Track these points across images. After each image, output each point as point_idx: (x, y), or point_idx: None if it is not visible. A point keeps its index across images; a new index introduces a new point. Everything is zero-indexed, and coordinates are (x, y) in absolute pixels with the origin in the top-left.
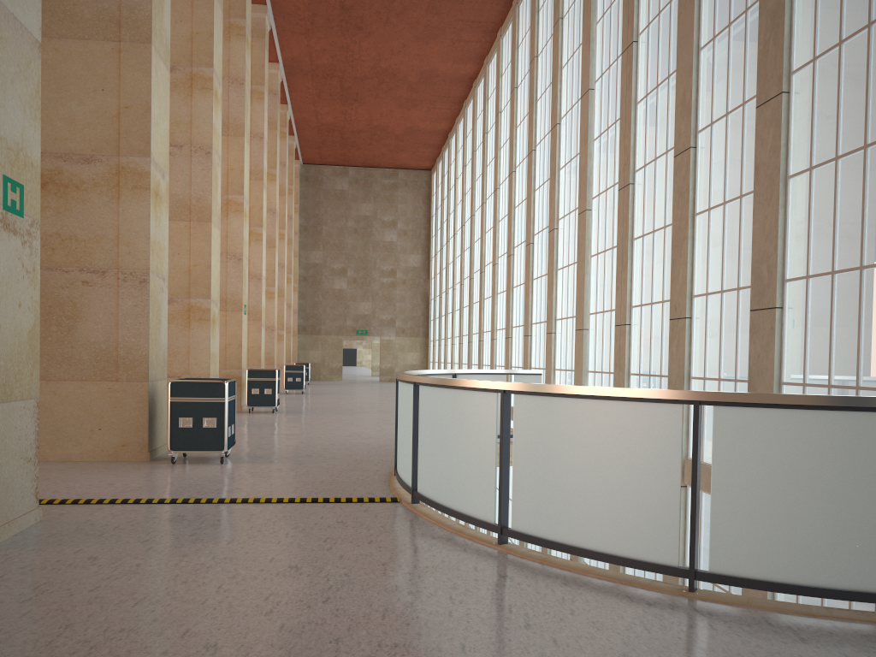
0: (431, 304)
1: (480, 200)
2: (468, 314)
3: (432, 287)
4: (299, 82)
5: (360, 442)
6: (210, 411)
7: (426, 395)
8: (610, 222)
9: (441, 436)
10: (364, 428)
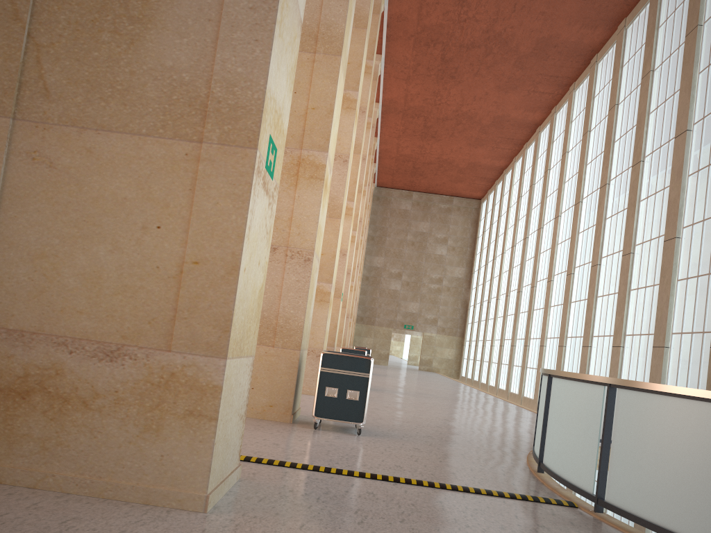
0: (470, 309)
1: (535, 225)
2: (513, 321)
3: (472, 296)
4: (391, 119)
5: (463, 428)
6: (355, 384)
7: (631, 400)
8: (706, 250)
9: (660, 448)
10: (451, 413)
